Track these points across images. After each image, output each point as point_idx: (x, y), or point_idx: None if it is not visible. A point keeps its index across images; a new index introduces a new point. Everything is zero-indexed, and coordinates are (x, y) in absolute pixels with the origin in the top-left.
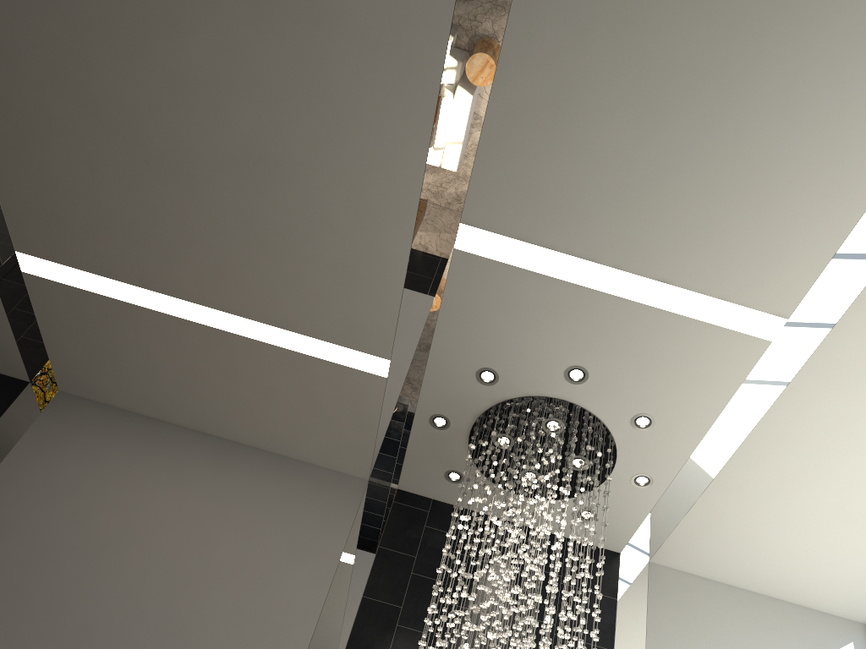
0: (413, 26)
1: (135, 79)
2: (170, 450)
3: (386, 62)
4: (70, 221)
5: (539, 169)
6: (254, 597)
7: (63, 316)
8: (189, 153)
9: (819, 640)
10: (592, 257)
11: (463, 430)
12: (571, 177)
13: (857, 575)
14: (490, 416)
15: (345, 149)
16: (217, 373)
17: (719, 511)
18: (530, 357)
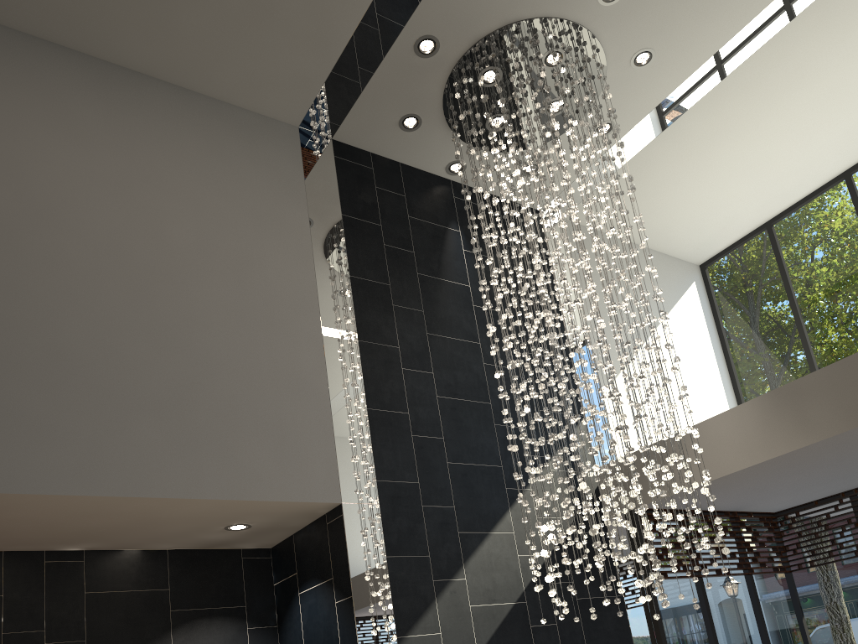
0: None
1: None
2: (26, 74)
3: None
4: None
5: None
6: (241, 289)
7: None
8: None
9: (677, 282)
10: None
11: (449, 60)
12: None
13: (720, 221)
14: (491, 42)
15: None
16: None
17: (652, 162)
18: None
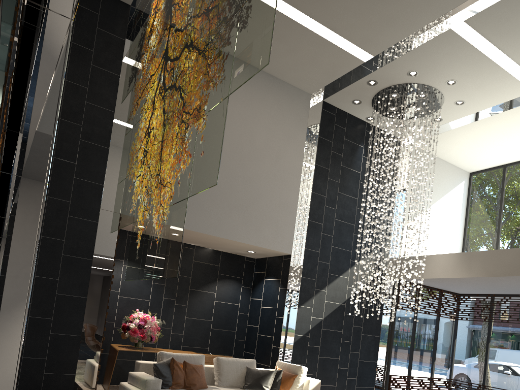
0: None
1: None
2: None
3: None
4: None
5: (516, 15)
6: (275, 166)
7: None
8: None
9: (455, 180)
10: (502, 49)
11: (379, 88)
12: None
13: (482, 159)
14: (398, 86)
15: None
16: None
17: (456, 134)
18: (439, 72)
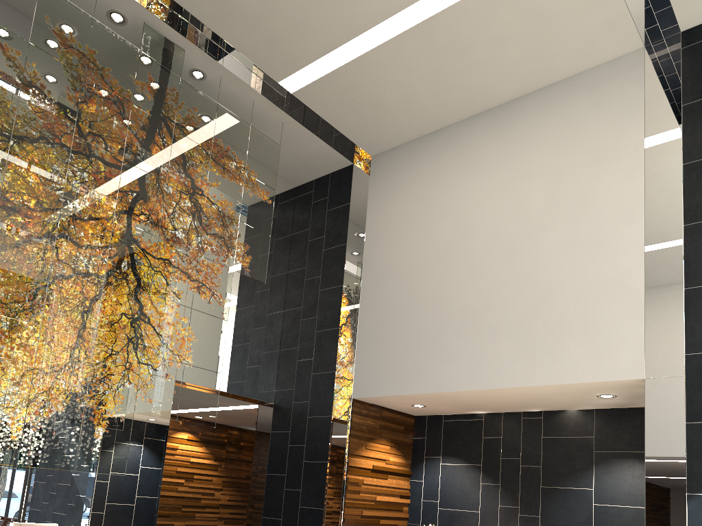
0: None
1: None
2: (460, 147)
3: None
4: (283, 31)
5: None
6: (577, 224)
7: (333, 103)
8: None
9: None
10: None
11: None
12: None
13: None
14: None
15: None
16: (450, 57)
17: None
18: None
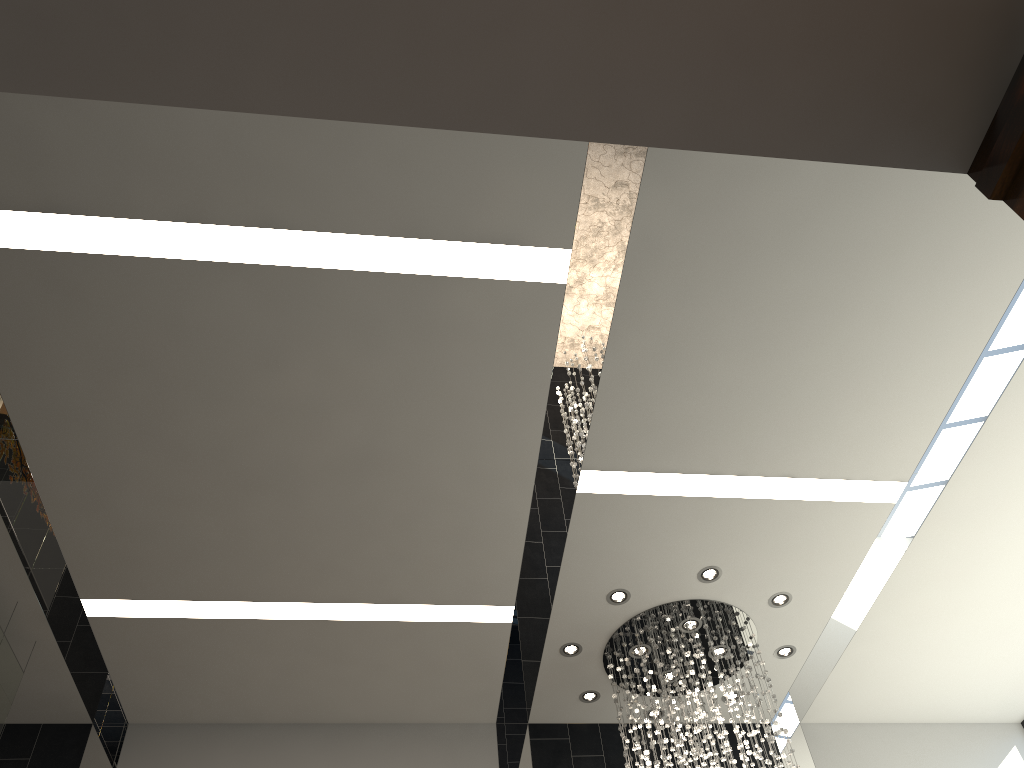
0: (524, 318)
1: (228, 414)
2: (278, 755)
3: (498, 351)
4: (148, 557)
5: (657, 409)
6: None
7: (137, 648)
8: (288, 467)
9: (985, 753)
10: (716, 470)
11: (596, 651)
12: (689, 410)
13: (1004, 681)
14: (624, 631)
15: (458, 431)
16: (320, 661)
17: (864, 659)
18: (661, 569)
